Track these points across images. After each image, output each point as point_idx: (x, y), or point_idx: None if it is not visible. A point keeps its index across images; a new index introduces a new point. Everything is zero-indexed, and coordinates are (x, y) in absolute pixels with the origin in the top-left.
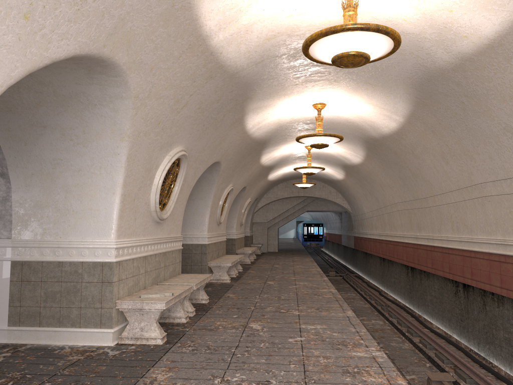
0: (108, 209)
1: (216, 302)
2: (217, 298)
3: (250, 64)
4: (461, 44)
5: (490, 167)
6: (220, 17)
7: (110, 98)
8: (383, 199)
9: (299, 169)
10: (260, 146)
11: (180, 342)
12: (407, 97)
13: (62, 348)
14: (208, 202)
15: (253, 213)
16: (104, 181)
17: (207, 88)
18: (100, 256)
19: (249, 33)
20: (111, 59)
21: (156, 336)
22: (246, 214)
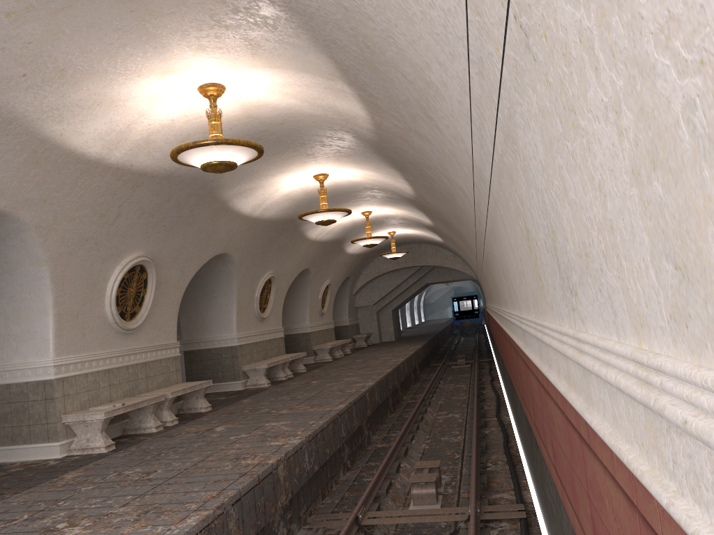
0: (44, 330)
1: (218, 409)
2: (226, 405)
3: None
4: (360, 122)
5: (471, 230)
6: (101, 142)
7: (14, 231)
8: (474, 264)
9: (356, 241)
10: (289, 224)
11: (125, 449)
12: (384, 162)
13: (14, 463)
14: (232, 297)
15: (352, 296)
16: (36, 304)
17: (140, 195)
18: (42, 375)
19: (152, 143)
20: None
21: (100, 445)
22: (333, 300)
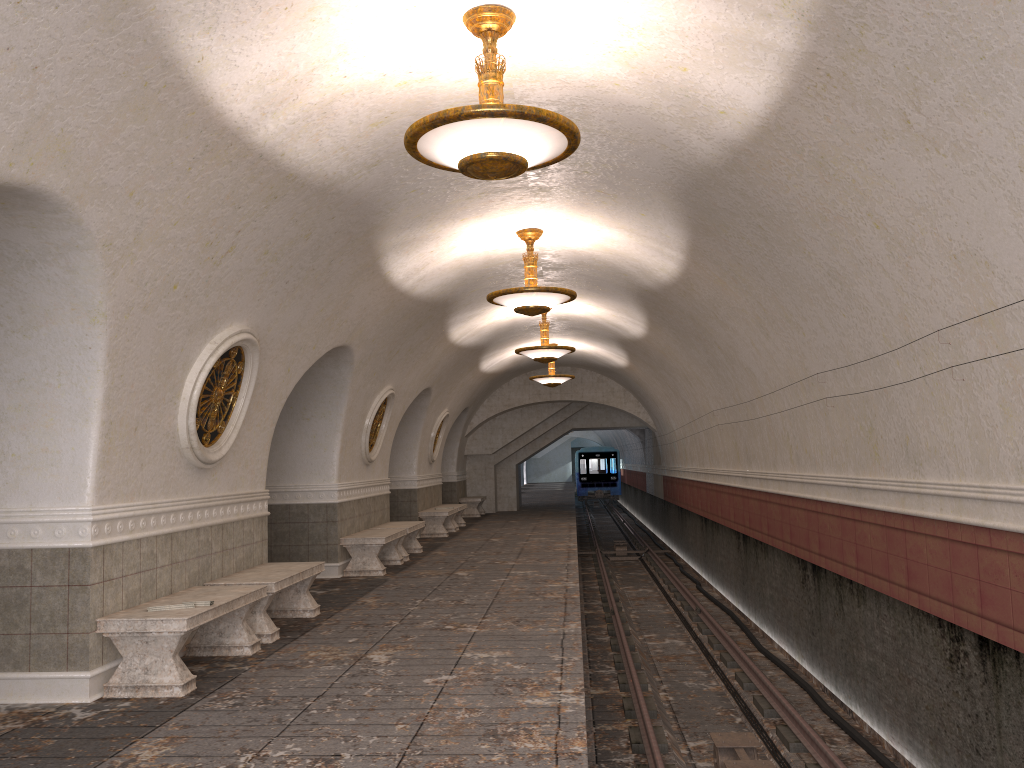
0: (79, 450)
1: (333, 615)
2: (340, 607)
3: (356, 169)
4: (722, 126)
5: (825, 343)
6: (256, 95)
7: (58, 248)
8: (695, 404)
9: (525, 351)
10: (437, 310)
11: (219, 691)
12: (674, 215)
13: None
14: (337, 422)
15: (464, 438)
16: (69, 398)
17: (273, 217)
18: (65, 537)
19: (331, 117)
20: (32, 185)
21: (172, 682)
22: (444, 441)
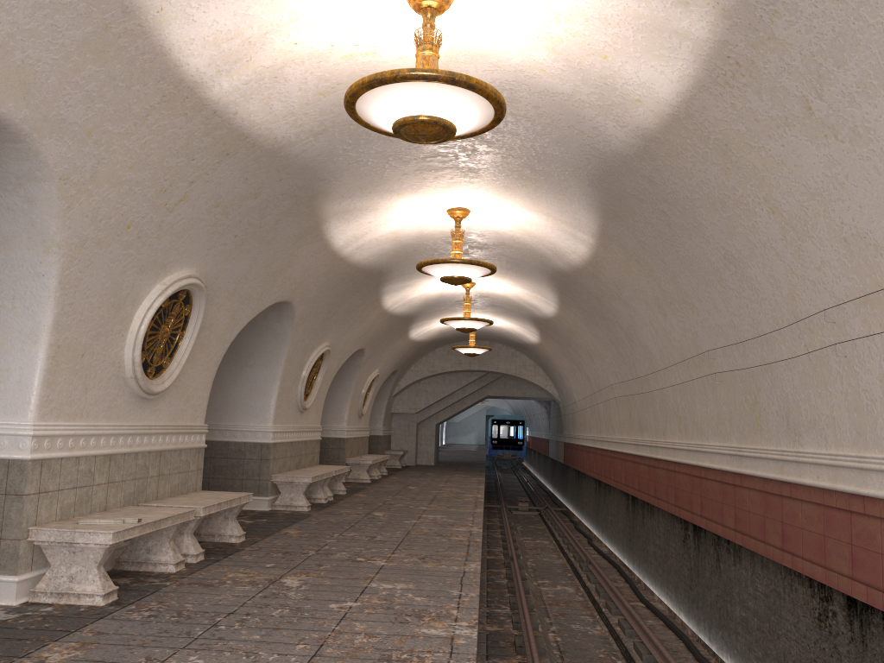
0: (26, 369)
1: (257, 542)
2: (264, 535)
3: (303, 136)
4: (636, 114)
5: (717, 323)
6: (212, 52)
7: (18, 178)
8: (596, 378)
9: (449, 321)
10: (373, 278)
11: (138, 603)
12: (587, 201)
13: None
14: (276, 371)
15: (392, 397)
16: (21, 320)
17: (224, 173)
18: (6, 449)
19: (281, 82)
20: None
21: (94, 591)
22: (374, 398)
